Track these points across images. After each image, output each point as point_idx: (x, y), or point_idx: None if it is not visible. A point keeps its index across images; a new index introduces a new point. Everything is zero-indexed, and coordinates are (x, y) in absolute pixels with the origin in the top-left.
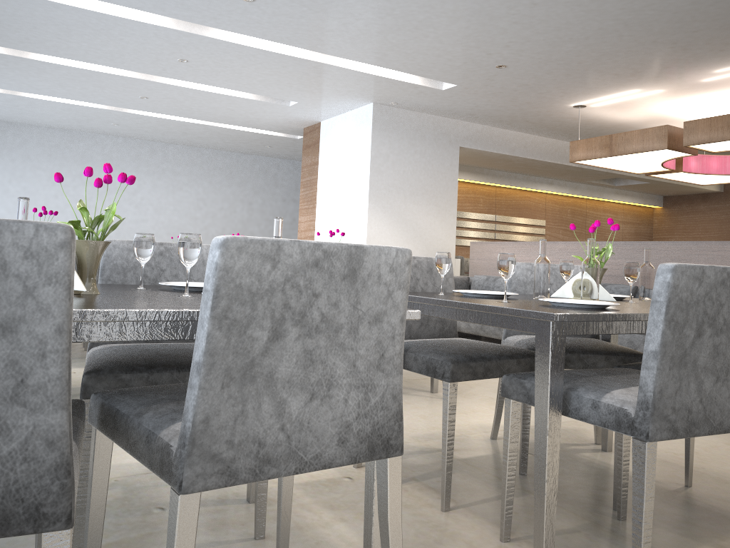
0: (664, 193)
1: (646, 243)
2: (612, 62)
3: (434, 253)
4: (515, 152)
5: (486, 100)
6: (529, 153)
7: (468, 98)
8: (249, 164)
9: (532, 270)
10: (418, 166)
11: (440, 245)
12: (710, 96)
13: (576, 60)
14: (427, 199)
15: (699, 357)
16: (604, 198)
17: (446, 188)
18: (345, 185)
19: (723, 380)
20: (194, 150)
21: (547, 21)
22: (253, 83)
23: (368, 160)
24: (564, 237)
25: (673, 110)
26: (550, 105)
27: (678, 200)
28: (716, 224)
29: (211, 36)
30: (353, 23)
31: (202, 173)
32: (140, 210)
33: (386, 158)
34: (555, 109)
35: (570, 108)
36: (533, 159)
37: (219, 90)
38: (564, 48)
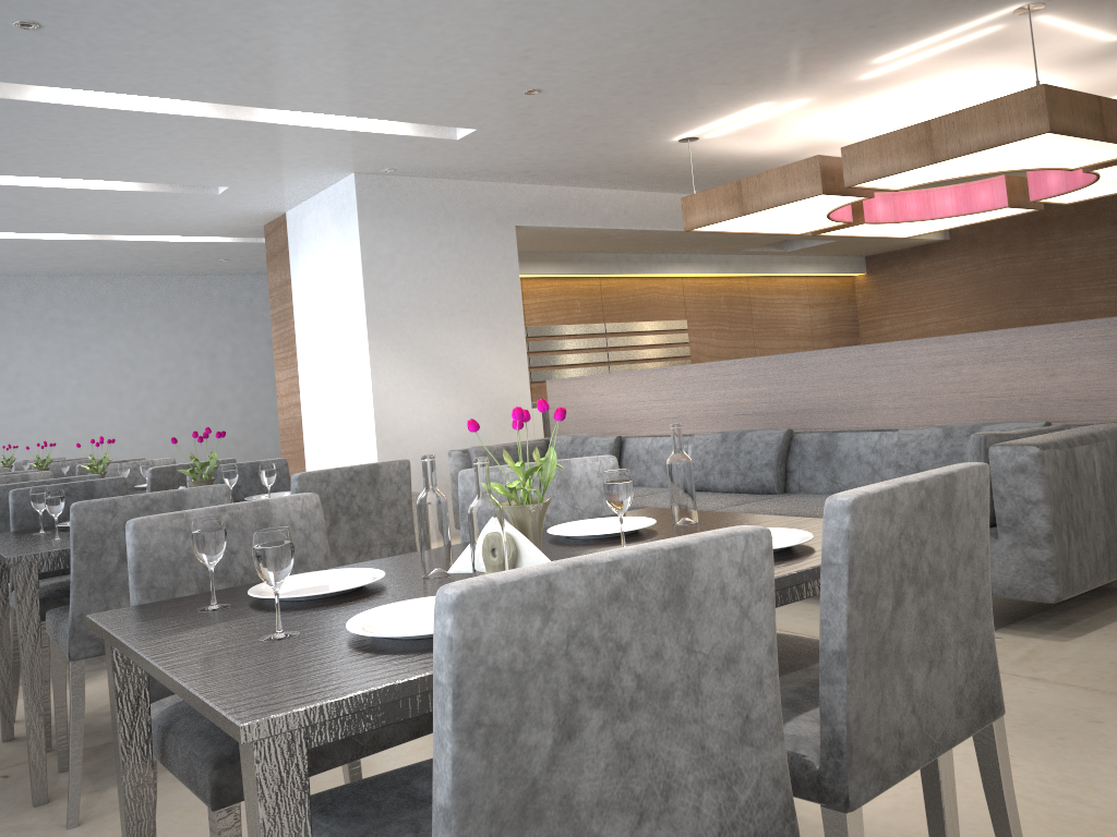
0: (864, 252)
1: (799, 356)
2: (708, 64)
3: (495, 406)
4: (610, 222)
5: (536, 147)
6: (634, 220)
7: (505, 148)
8: (202, 292)
9: (500, 480)
10: (449, 267)
11: (503, 390)
12: (883, 101)
13: (649, 67)
14: (471, 319)
15: (579, 784)
16: (774, 272)
17: (502, 296)
18: (332, 313)
19: (658, 815)
20: (101, 281)
21: (571, 9)
22: (132, 165)
23: (360, 270)
24: (721, 341)
25: (835, 129)
26: (642, 144)
27: (887, 261)
28: (945, 290)
29: (6, 97)
30: (243, 48)
31: (122, 318)
32: (17, 395)
33: (389, 261)
34: (653, 148)
35: (676, 144)
36: (642, 230)
37: (85, 183)
38: (621, 51)
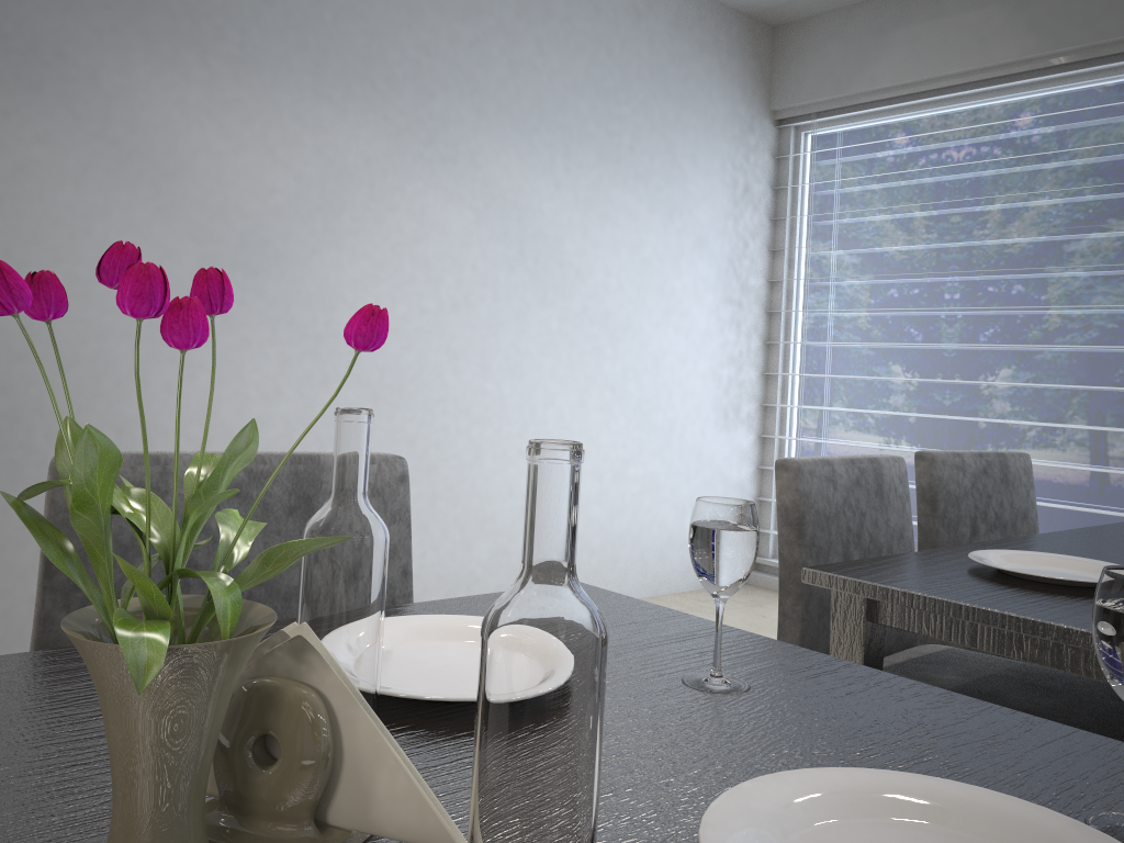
0: None
1: None
2: None
3: None
4: None
5: None
6: None
7: None
8: None
9: None
10: None
11: None
12: None
13: None
14: None
15: None
16: None
17: None
18: None
19: None
20: None
21: None
22: None
23: None
24: None
25: None
26: None
27: None
28: None
29: None
30: None
31: None
32: None
33: None
34: None
35: None
36: None
37: None
38: None
